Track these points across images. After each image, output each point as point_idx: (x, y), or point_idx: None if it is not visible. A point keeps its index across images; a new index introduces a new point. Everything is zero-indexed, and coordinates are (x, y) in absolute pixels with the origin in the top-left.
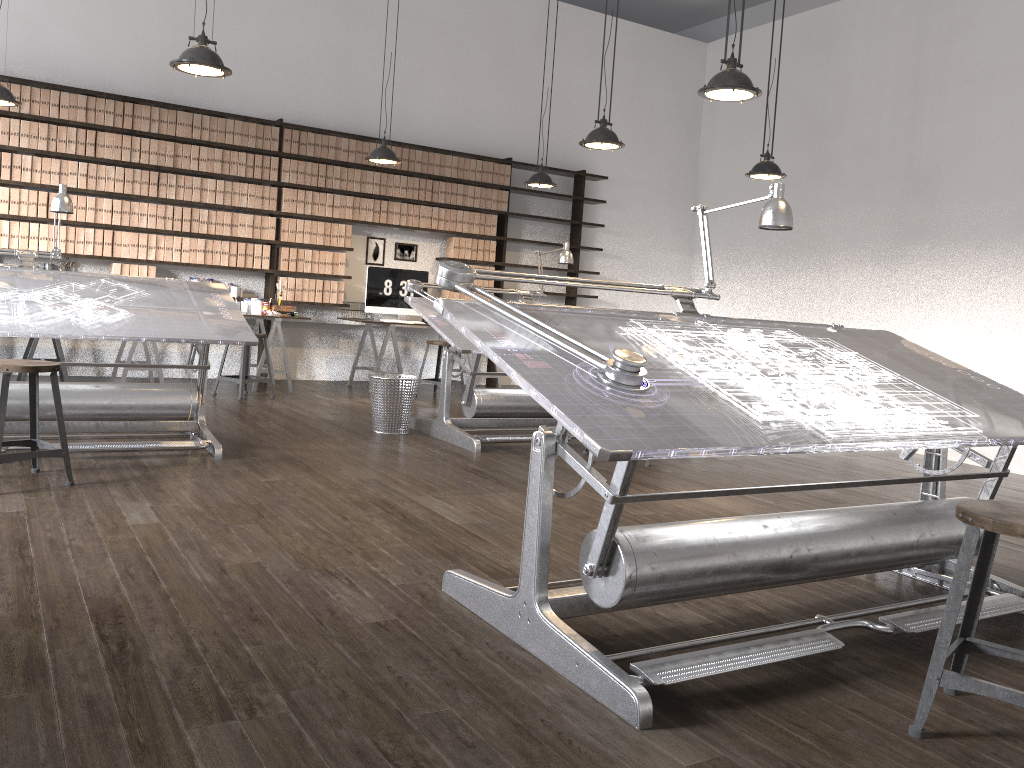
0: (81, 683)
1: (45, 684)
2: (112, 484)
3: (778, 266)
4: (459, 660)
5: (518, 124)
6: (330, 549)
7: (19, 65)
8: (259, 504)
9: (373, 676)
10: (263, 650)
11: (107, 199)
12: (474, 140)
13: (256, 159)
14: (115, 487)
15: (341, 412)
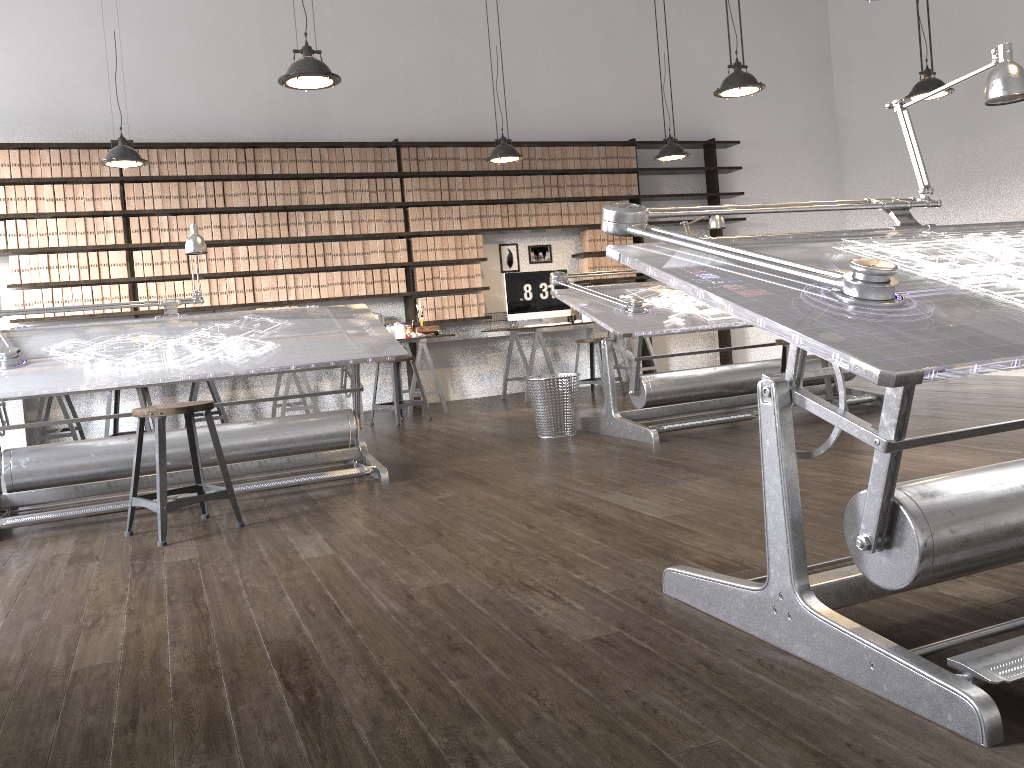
0: (269, 744)
1: (229, 749)
2: (282, 520)
3: (947, 203)
4: (711, 674)
5: (635, 103)
6: (522, 561)
7: (143, 131)
8: (436, 522)
9: (611, 705)
10: (472, 684)
11: (242, 246)
12: (592, 127)
13: (378, 183)
14: (285, 523)
15: (501, 424)
